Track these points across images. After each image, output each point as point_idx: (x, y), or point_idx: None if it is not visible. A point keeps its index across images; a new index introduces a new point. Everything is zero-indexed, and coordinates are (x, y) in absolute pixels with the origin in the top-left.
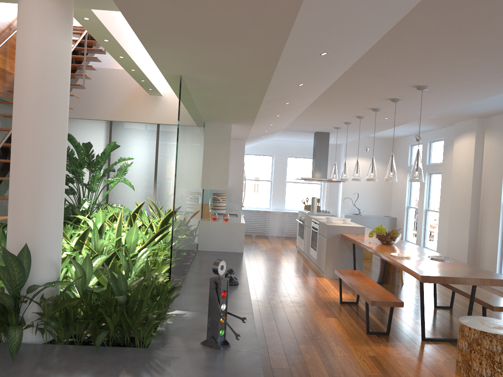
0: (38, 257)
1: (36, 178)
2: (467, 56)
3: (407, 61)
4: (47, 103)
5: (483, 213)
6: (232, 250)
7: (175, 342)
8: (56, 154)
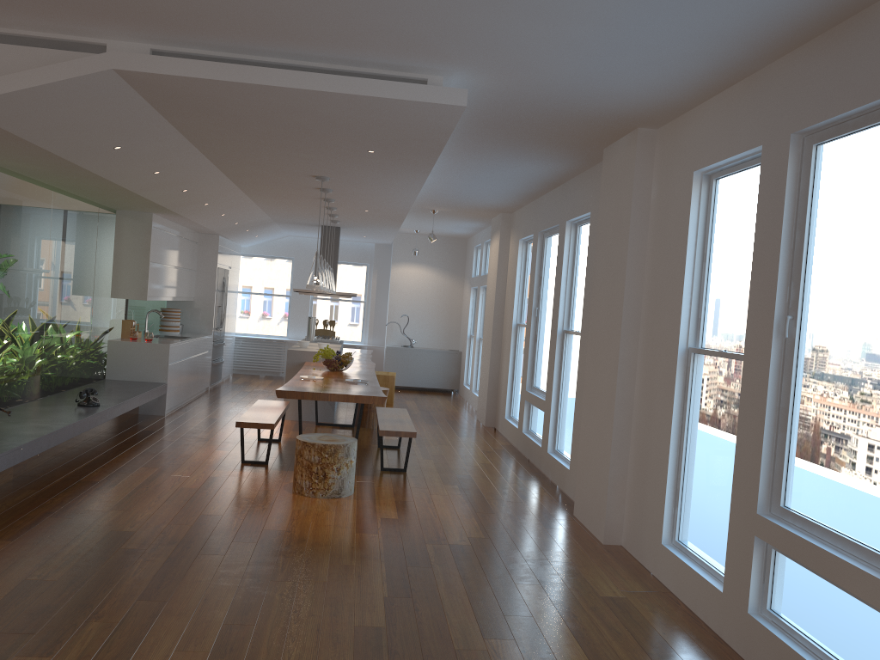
0: None
1: None
2: (298, 152)
3: (249, 152)
4: None
5: (504, 339)
6: (152, 380)
7: None
8: None
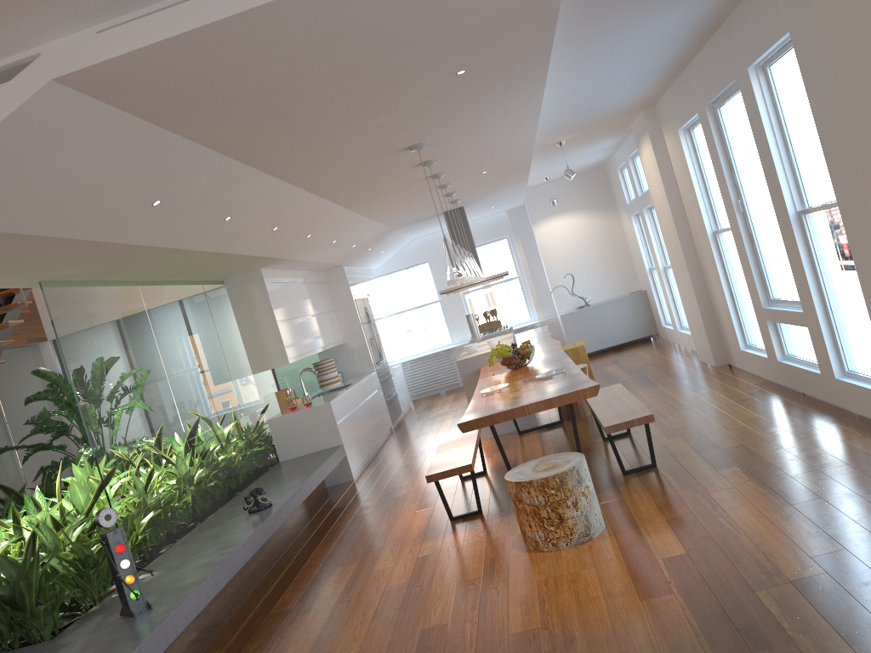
0: None
1: None
2: (371, 117)
3: (316, 146)
4: None
5: (701, 256)
6: (327, 446)
7: (92, 622)
8: None
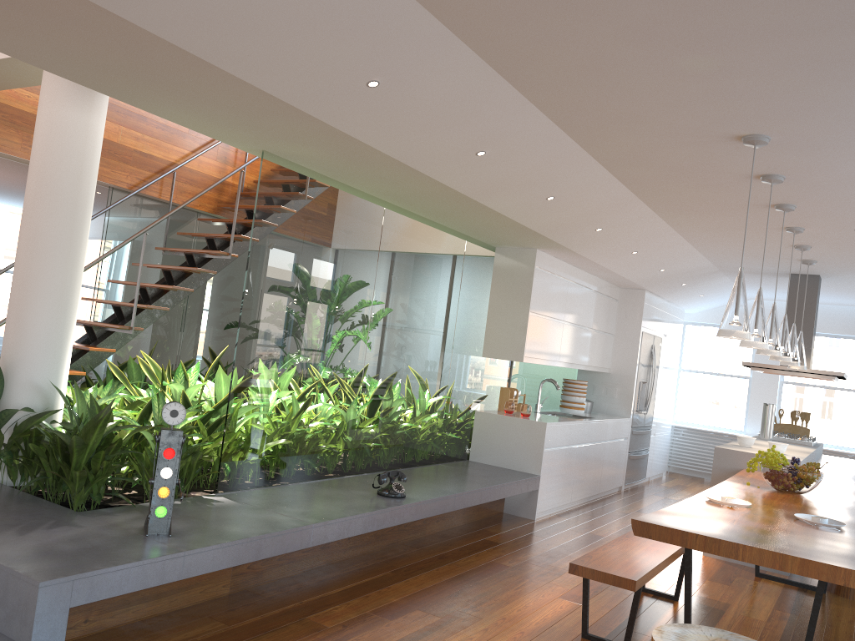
0: (17, 375)
1: (25, 278)
2: (681, 49)
3: (600, 81)
4: (47, 188)
5: None
6: (522, 469)
7: (121, 517)
8: (53, 251)
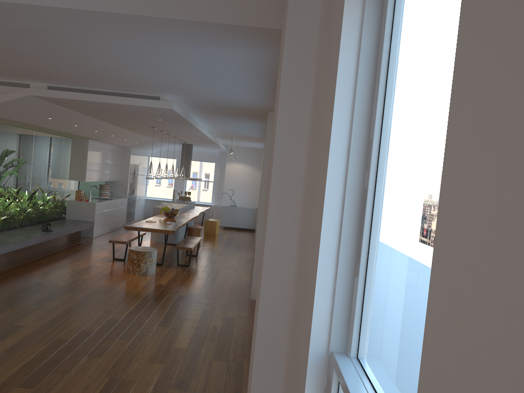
0: None
1: None
2: (131, 118)
3: (112, 118)
4: None
5: None
6: (87, 220)
7: None
8: None
